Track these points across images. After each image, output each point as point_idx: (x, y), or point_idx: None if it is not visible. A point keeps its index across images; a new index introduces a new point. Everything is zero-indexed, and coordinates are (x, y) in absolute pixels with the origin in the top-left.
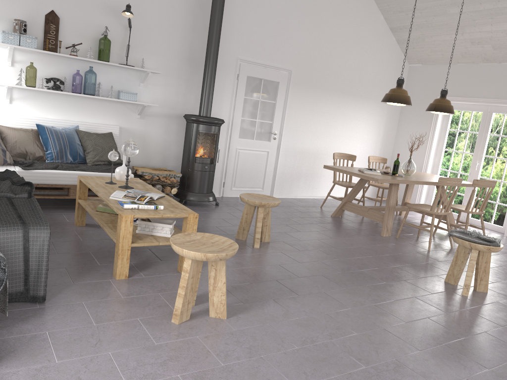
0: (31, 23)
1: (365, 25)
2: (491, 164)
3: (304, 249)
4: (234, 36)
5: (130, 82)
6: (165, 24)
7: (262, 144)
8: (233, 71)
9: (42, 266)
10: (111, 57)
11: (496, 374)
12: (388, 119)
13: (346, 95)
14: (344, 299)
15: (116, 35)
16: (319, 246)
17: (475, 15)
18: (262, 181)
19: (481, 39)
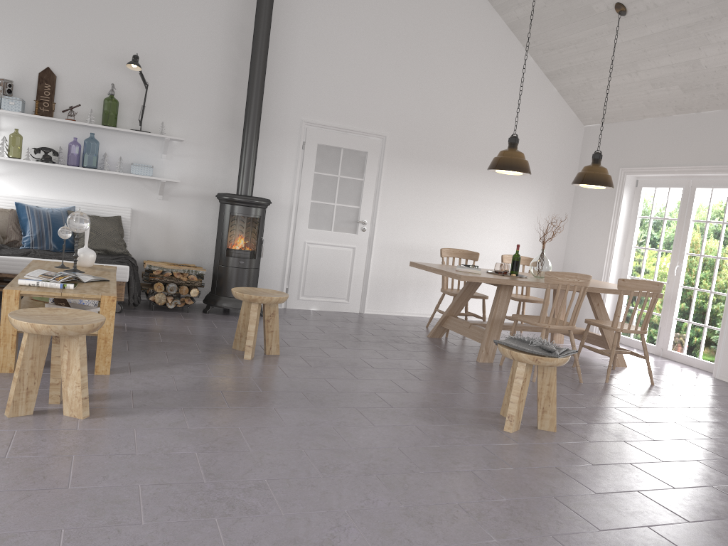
0: (22, 83)
1: (503, 72)
2: (697, 266)
3: (320, 366)
4: (296, 92)
5: (150, 153)
6: (197, 80)
7: (344, 237)
8: (296, 137)
9: None
10: (123, 122)
11: (405, 512)
12: (554, 206)
13: (478, 170)
14: (293, 417)
15: (130, 95)
16: (350, 364)
17: (644, 44)
18: (346, 289)
19: (662, 79)
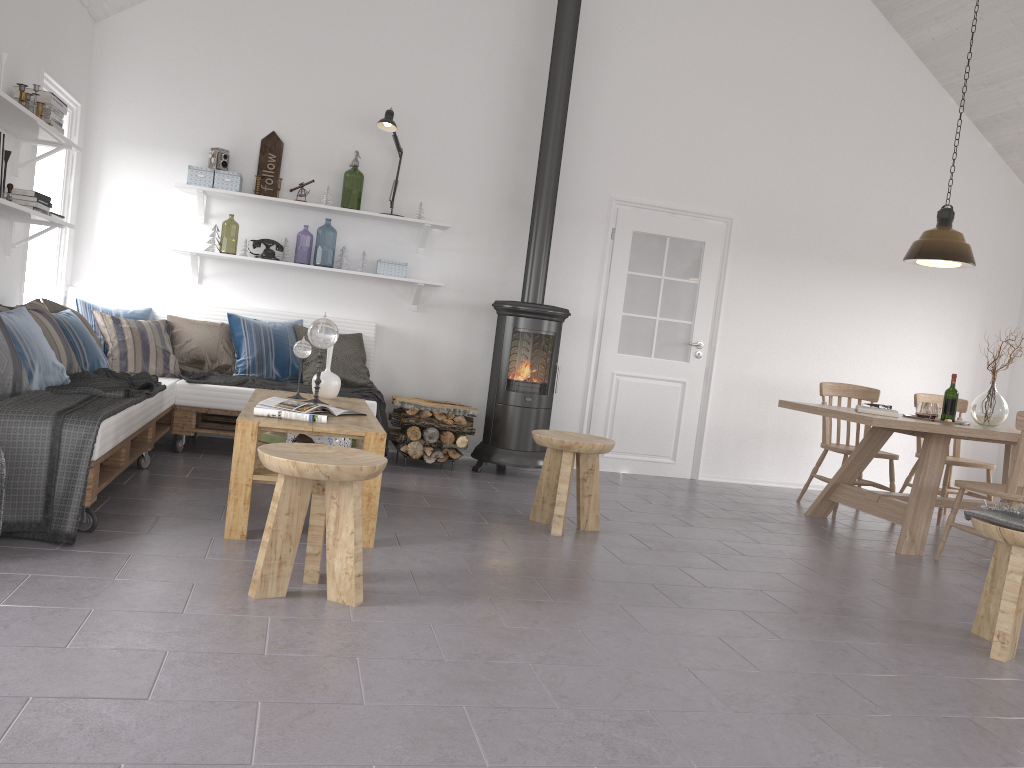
0: (240, 153)
1: (908, 122)
2: None
3: (664, 549)
4: (603, 157)
5: (401, 247)
6: (467, 144)
7: (669, 367)
8: (602, 222)
9: (75, 483)
10: (368, 204)
11: None
12: (989, 321)
13: (871, 268)
14: (654, 620)
15: (378, 167)
16: (707, 548)
17: None
18: (671, 443)
19: None
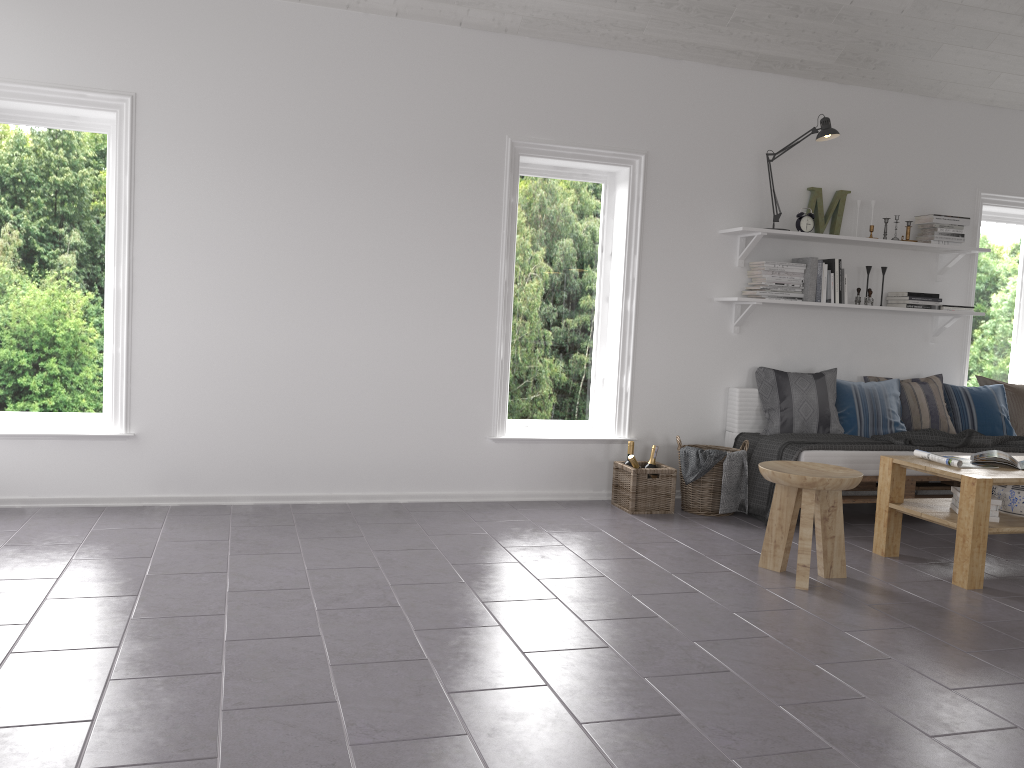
0: None
1: None
2: None
3: None
4: None
5: None
6: None
7: None
8: None
9: None
10: None
11: (707, 757)
12: None
13: None
14: (1006, 696)
15: None
16: None
17: None
18: None
19: None
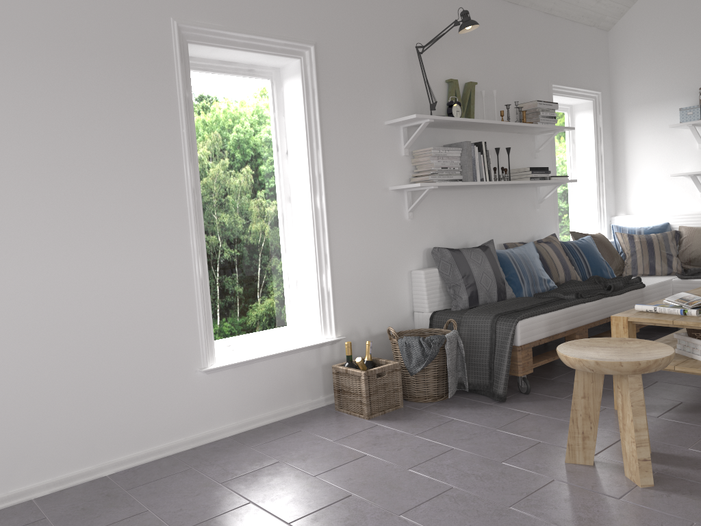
0: None
1: None
2: None
3: None
4: None
5: None
6: None
7: None
8: None
9: (501, 361)
10: None
11: None
12: None
13: None
14: None
15: None
16: None
17: None
18: None
19: None
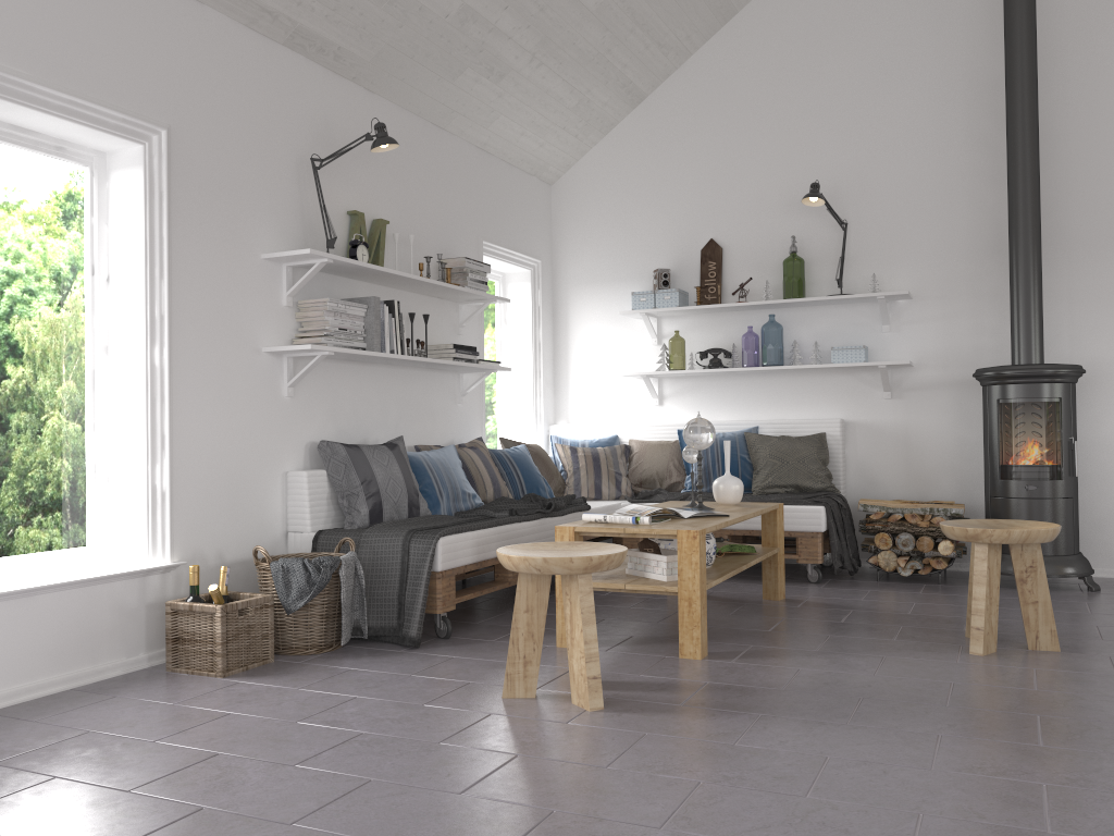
0: (682, 269)
1: None
2: None
3: None
4: None
5: (863, 328)
6: (925, 193)
7: None
8: None
9: (416, 591)
10: (818, 289)
11: None
12: None
13: None
14: (966, 756)
15: (823, 247)
16: None
17: None
18: None
19: None
